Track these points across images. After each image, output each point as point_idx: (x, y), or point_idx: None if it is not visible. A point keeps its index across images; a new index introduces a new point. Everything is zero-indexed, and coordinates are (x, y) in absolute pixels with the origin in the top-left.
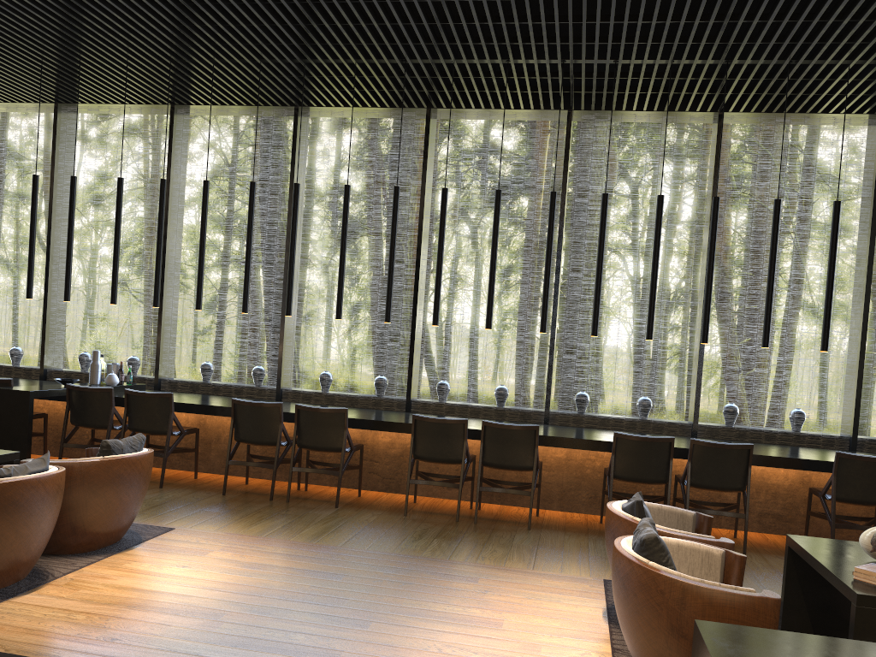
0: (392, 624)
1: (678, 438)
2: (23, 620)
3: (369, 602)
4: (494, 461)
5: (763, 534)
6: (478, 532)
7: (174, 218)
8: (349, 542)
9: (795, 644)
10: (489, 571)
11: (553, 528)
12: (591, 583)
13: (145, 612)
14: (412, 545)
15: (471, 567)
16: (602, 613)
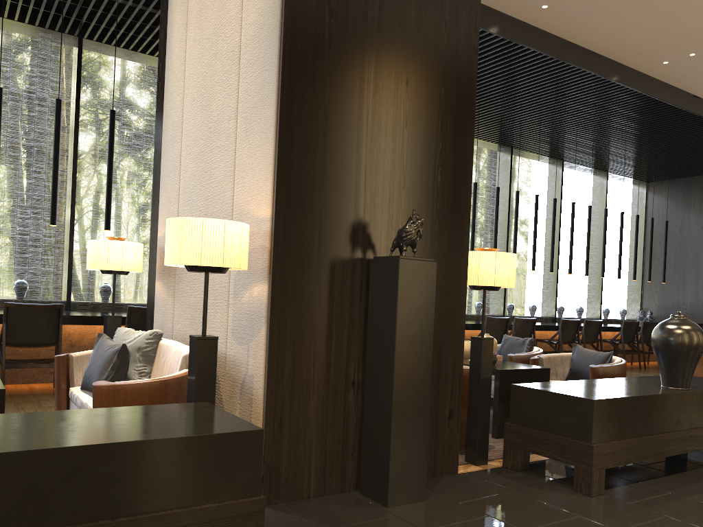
0: None
1: None
2: None
3: None
4: None
5: None
6: None
7: None
8: None
9: None
10: None
11: None
12: None
13: None
14: None
15: None
16: None
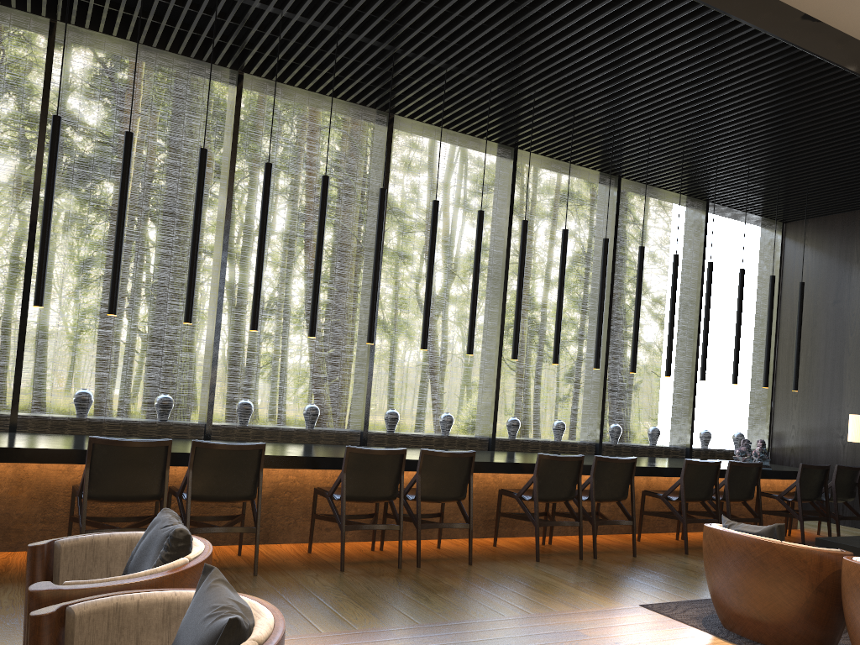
0: None
1: (513, 453)
2: None
3: None
4: (429, 494)
5: (598, 535)
6: (447, 577)
7: None
8: (384, 619)
9: None
10: (564, 620)
11: (481, 559)
12: (642, 611)
13: None
14: (440, 607)
15: (543, 619)
16: (722, 640)
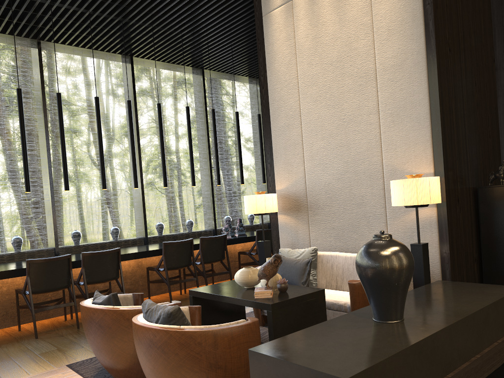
0: None
1: None
2: None
3: None
4: None
5: None
6: None
7: None
8: None
9: (307, 338)
10: None
11: None
12: (60, 371)
13: None
14: None
15: None
16: None
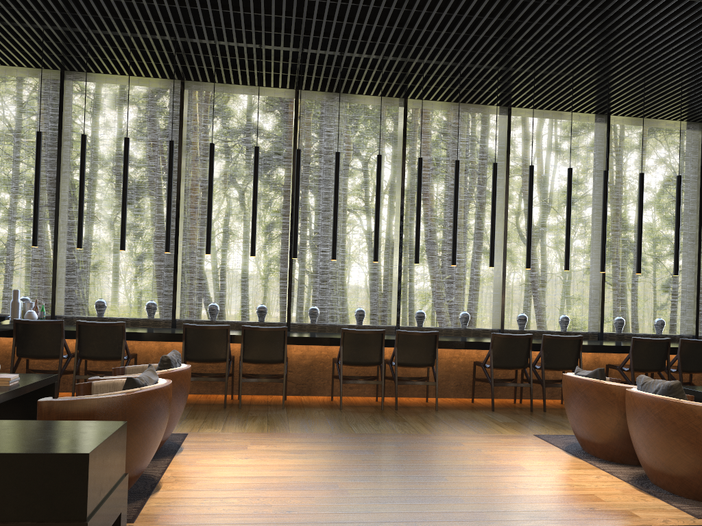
0: (459, 476)
1: None
2: (192, 509)
3: (420, 465)
4: (405, 361)
5: None
6: (408, 415)
7: (64, 171)
8: (335, 430)
9: None
10: (459, 438)
11: (449, 408)
12: (530, 437)
13: (276, 491)
14: (381, 427)
15: (444, 436)
16: (567, 454)
